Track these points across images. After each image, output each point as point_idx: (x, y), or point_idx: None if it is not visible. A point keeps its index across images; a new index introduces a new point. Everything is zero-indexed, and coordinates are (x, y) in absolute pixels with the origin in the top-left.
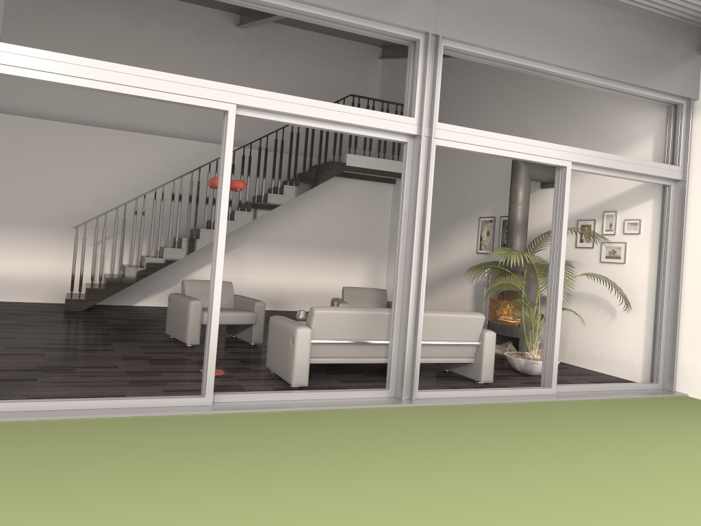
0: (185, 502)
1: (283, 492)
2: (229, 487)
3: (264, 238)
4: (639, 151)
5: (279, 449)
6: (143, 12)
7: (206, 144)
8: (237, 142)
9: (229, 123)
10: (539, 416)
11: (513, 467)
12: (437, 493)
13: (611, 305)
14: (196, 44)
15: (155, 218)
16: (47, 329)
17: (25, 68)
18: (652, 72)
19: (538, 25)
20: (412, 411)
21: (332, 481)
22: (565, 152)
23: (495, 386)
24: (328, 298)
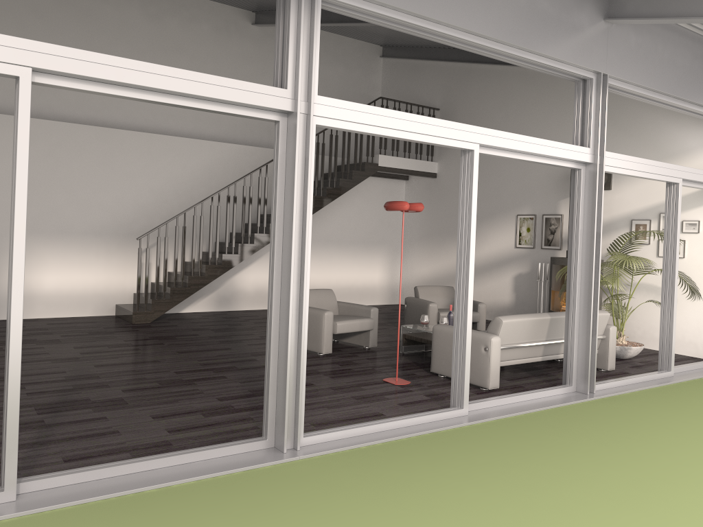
0: (619, 503)
1: (662, 486)
2: (621, 487)
3: None
4: (695, 161)
5: (589, 450)
6: (163, 8)
7: (241, 146)
8: (257, 141)
9: (475, 161)
10: (695, 398)
11: None
12: None
13: None
14: (215, 42)
15: (197, 223)
16: (165, 347)
17: (338, 120)
18: None
19: (665, 63)
20: (607, 403)
21: (674, 472)
22: (679, 171)
23: (618, 372)
24: (354, 293)
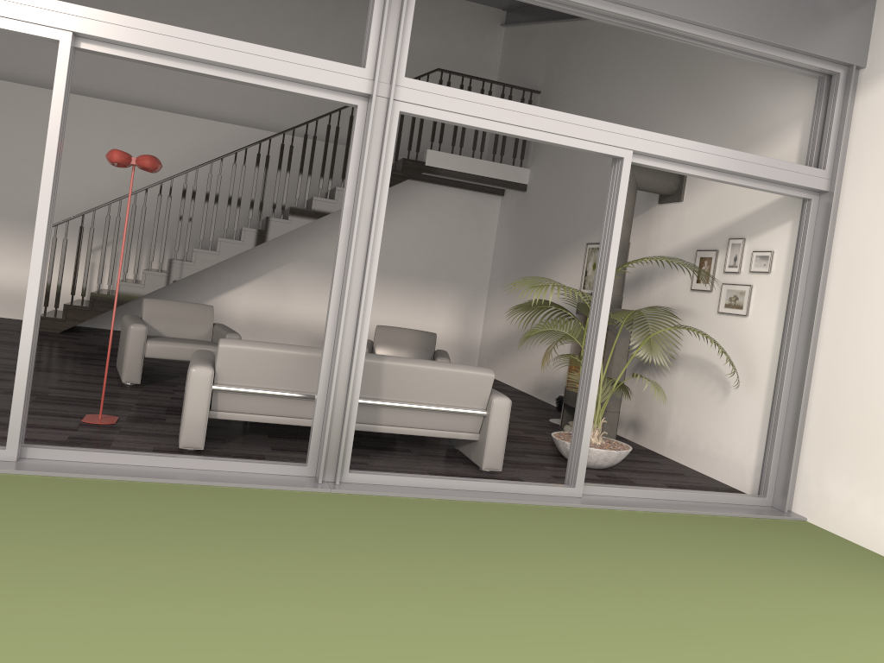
0: None
1: None
2: None
3: (317, 258)
4: (781, 148)
5: (13, 533)
6: None
7: (245, 128)
8: (298, 130)
9: (60, 59)
10: (511, 527)
11: (353, 601)
12: (156, 629)
13: (725, 376)
14: None
15: (173, 221)
16: None
17: None
18: (783, 19)
19: None
20: (316, 499)
21: (13, 591)
22: (623, 135)
23: (503, 477)
24: None
